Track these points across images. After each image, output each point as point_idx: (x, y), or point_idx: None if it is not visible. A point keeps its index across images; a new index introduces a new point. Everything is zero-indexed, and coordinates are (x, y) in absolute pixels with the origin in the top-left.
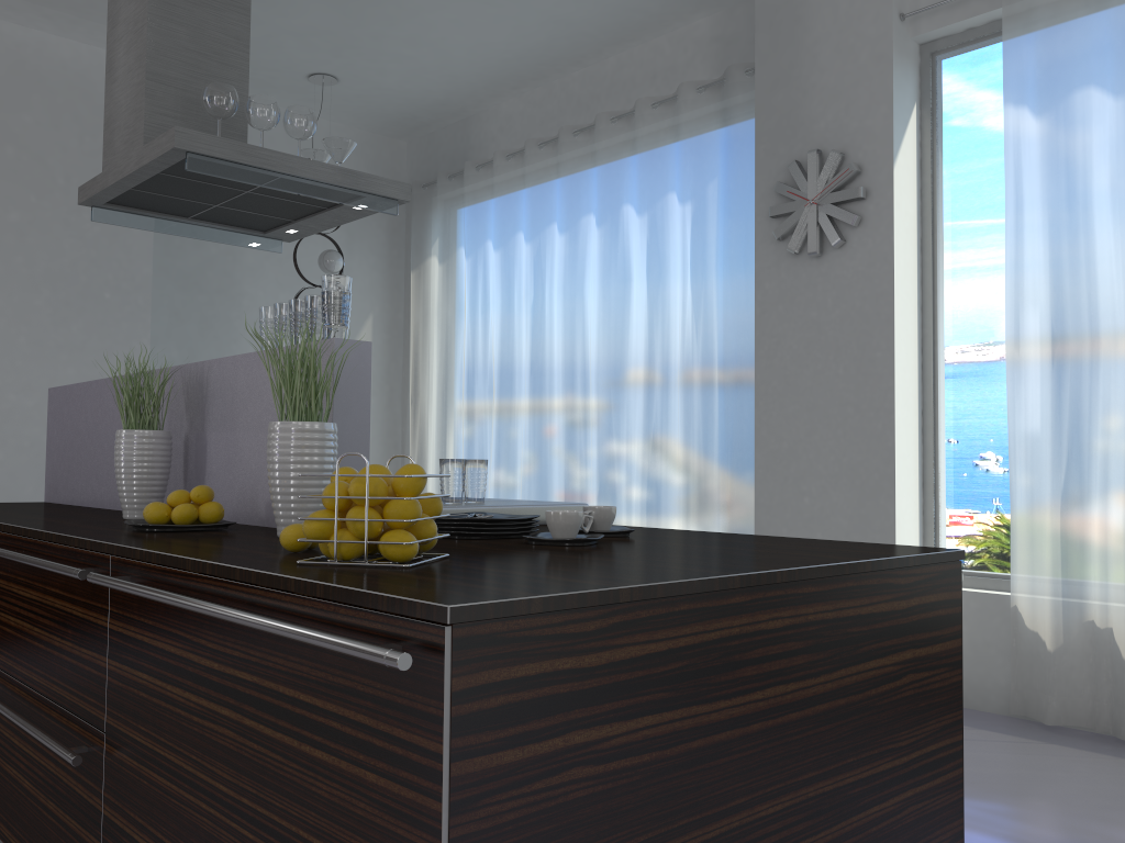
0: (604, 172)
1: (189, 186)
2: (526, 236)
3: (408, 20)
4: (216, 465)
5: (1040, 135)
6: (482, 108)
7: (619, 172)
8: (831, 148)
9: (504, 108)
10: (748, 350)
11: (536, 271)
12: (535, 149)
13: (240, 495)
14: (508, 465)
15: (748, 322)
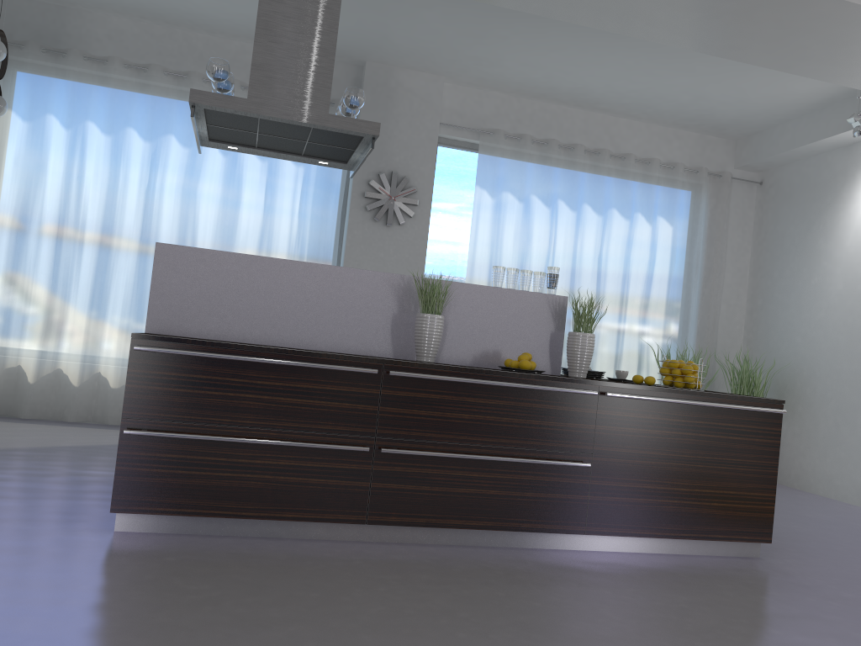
0: None
1: (294, 130)
2: (146, 136)
3: None
4: (458, 337)
5: (493, 206)
6: (90, 10)
7: None
8: (401, 173)
9: (115, 21)
10: (332, 263)
11: (153, 165)
12: (162, 74)
13: (482, 354)
14: (100, 304)
15: (334, 247)
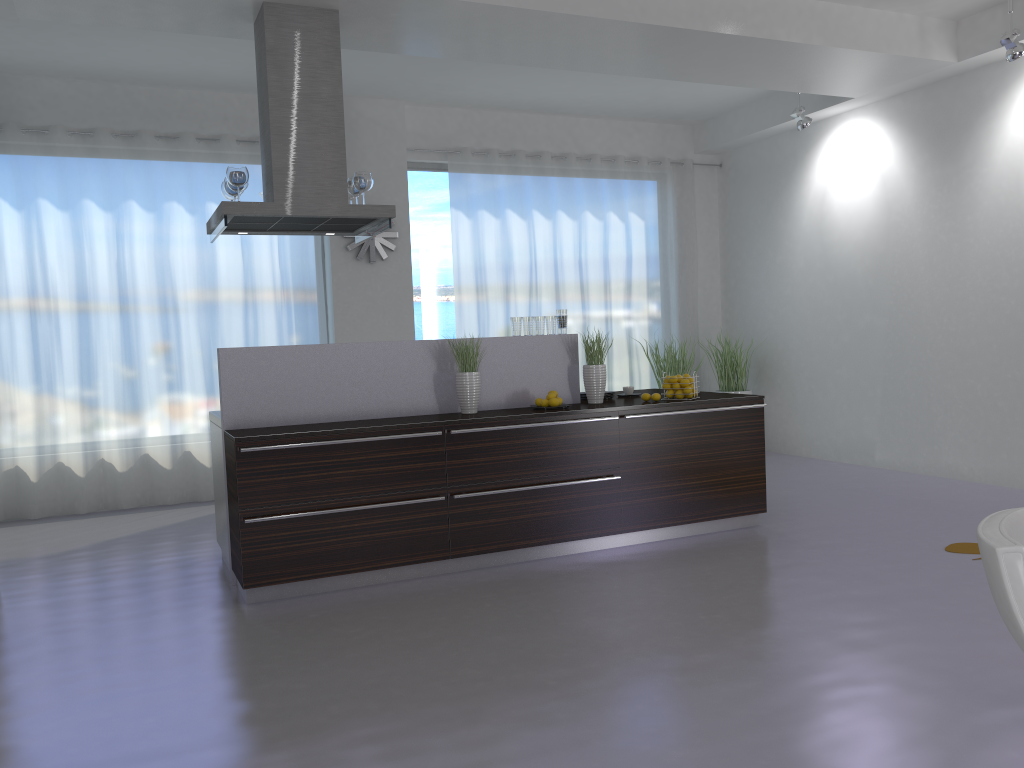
0: (195, 176)
1: (314, 219)
2: (106, 206)
3: (123, 39)
4: (491, 385)
5: (471, 226)
6: (17, 76)
7: (203, 178)
8: None
9: (47, 85)
10: (321, 309)
11: (119, 236)
12: (110, 138)
13: (513, 396)
14: (90, 389)
15: (321, 292)
